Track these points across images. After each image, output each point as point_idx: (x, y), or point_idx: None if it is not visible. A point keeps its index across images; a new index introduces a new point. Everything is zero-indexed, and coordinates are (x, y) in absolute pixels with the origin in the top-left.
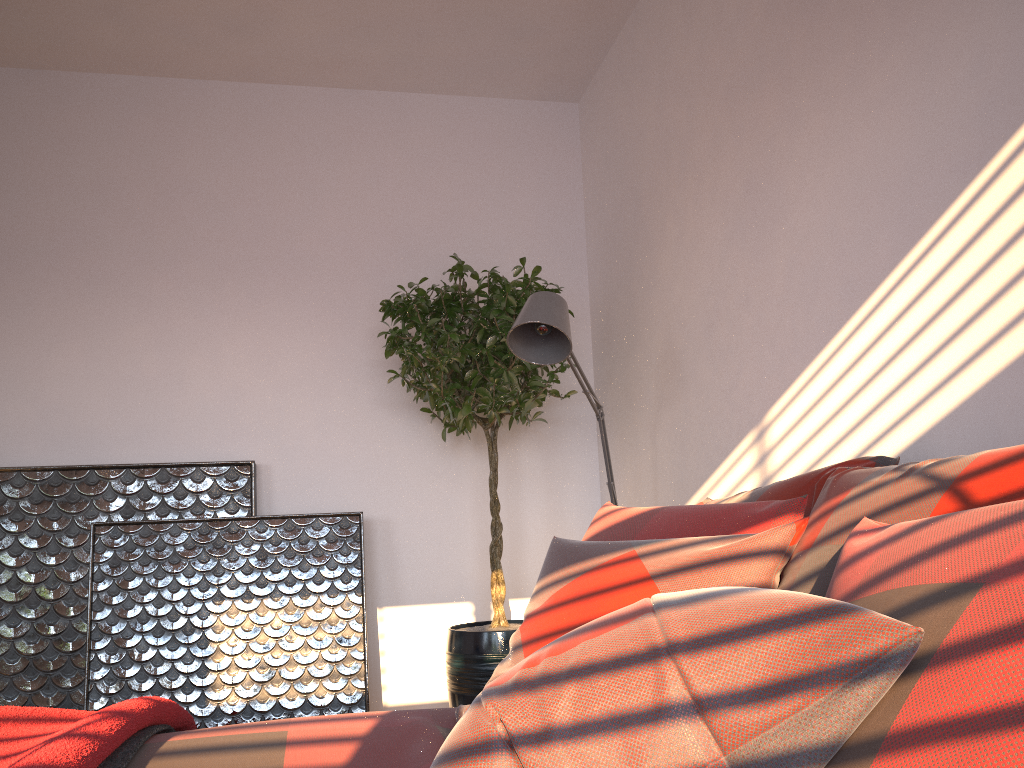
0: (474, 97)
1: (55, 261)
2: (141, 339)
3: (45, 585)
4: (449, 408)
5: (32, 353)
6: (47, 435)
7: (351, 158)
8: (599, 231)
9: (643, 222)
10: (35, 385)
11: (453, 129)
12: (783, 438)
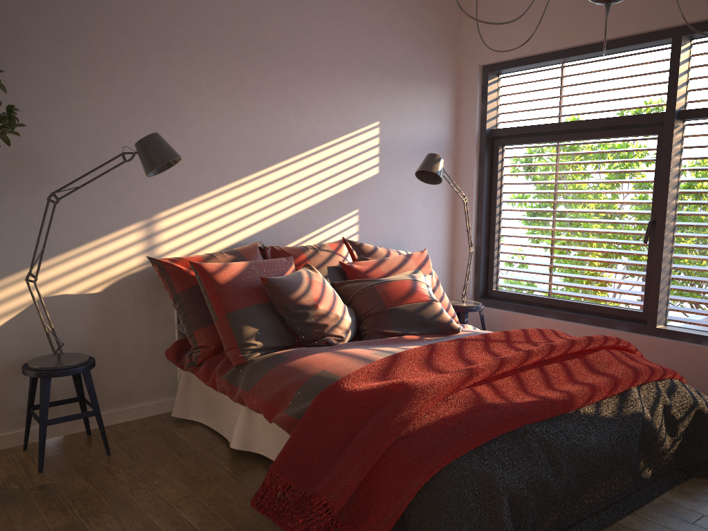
0: None
1: None
2: None
3: None
4: None
5: None
6: None
7: None
8: None
9: None
10: None
11: None
12: (170, 228)
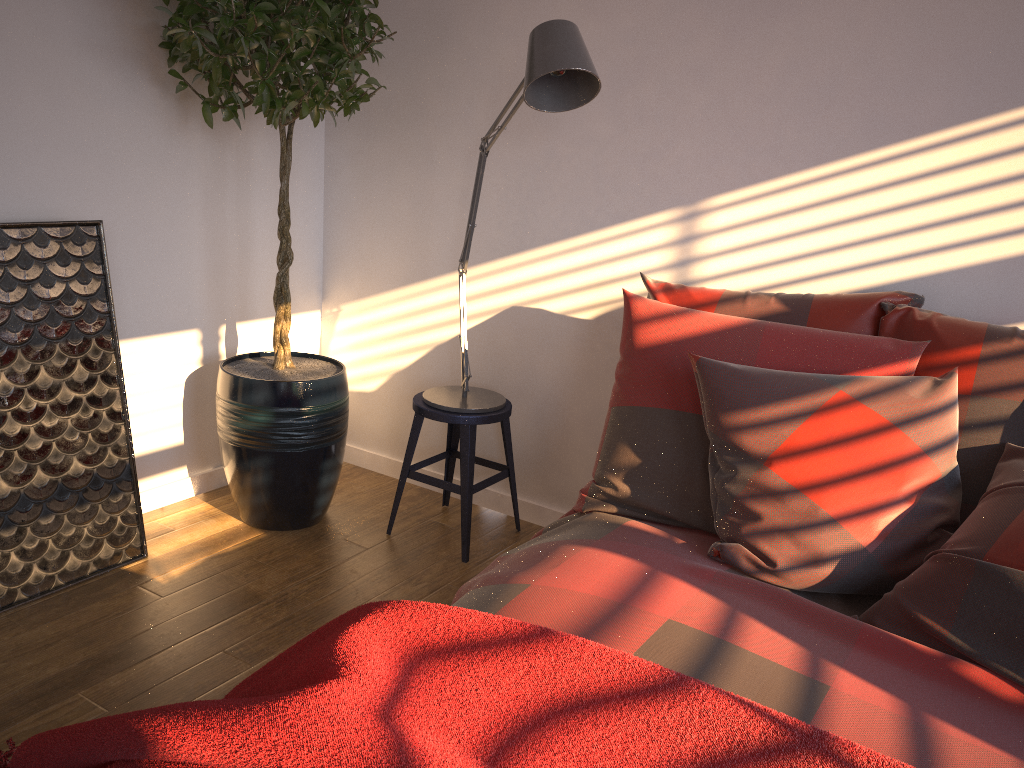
0: None
1: None
2: None
3: None
4: (267, 96)
5: None
6: None
7: None
8: None
9: None
10: None
11: None
12: (728, 229)
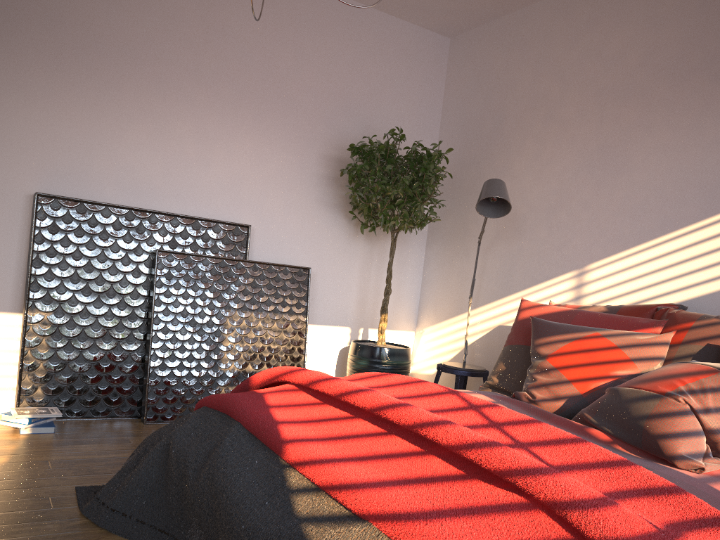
0: (397, 18)
1: (136, 63)
2: (186, 130)
3: (119, 284)
4: (383, 218)
5: (115, 125)
6: (120, 183)
7: (325, 39)
8: (456, 125)
9: (503, 135)
10: (115, 147)
11: (383, 36)
12: (598, 279)
